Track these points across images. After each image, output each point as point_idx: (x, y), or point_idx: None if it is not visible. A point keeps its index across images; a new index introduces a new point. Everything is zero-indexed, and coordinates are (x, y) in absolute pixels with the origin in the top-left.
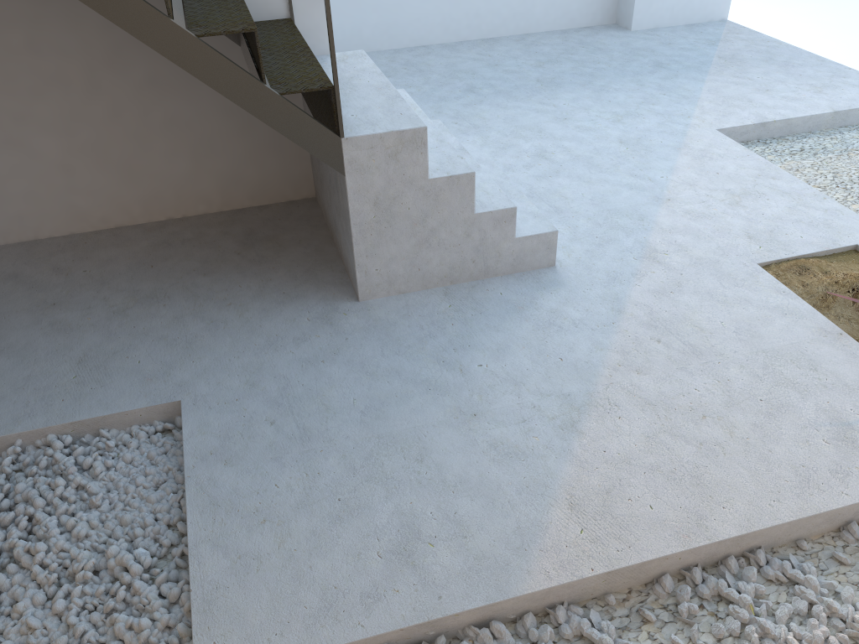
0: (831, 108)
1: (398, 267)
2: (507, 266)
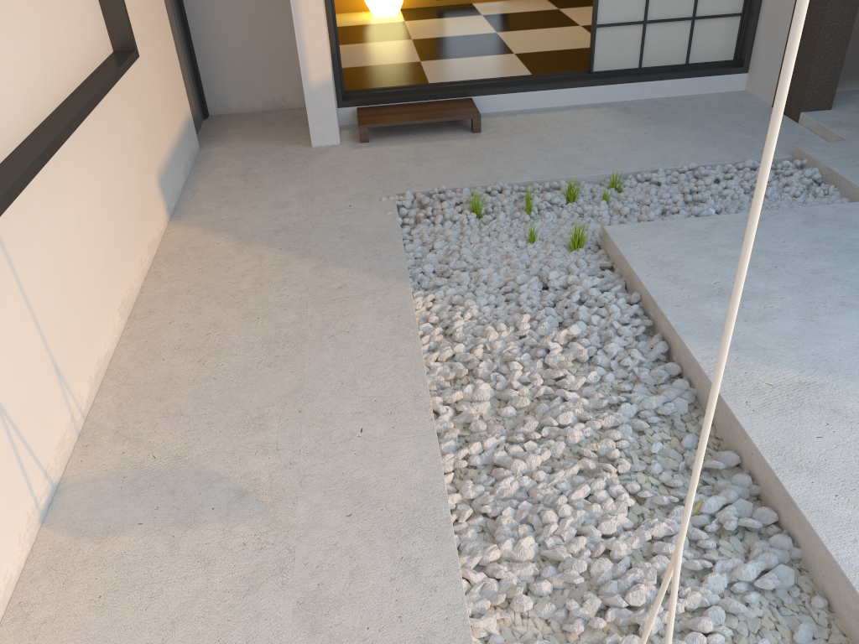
0: None
1: None
2: None
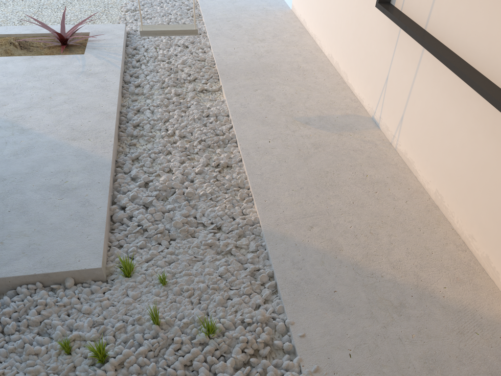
0: None
1: None
2: None
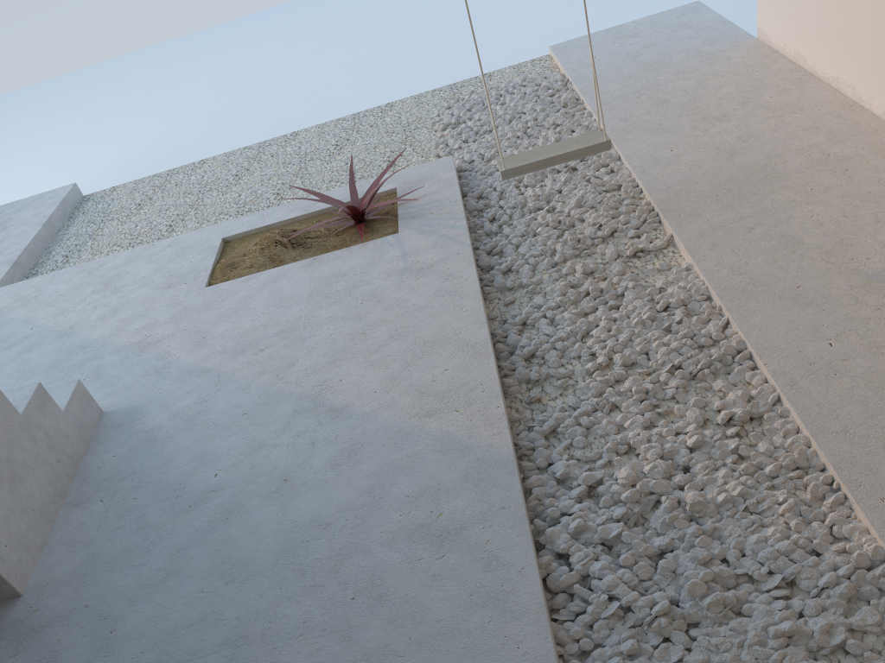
0: (37, 225)
1: (19, 524)
2: (80, 442)
